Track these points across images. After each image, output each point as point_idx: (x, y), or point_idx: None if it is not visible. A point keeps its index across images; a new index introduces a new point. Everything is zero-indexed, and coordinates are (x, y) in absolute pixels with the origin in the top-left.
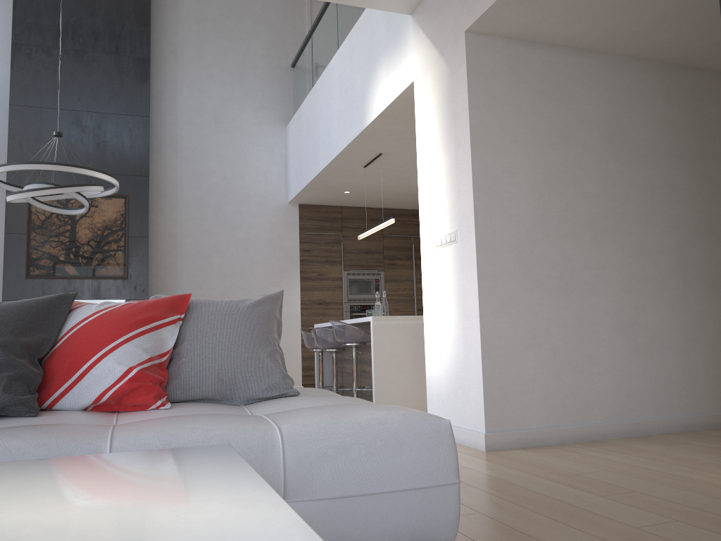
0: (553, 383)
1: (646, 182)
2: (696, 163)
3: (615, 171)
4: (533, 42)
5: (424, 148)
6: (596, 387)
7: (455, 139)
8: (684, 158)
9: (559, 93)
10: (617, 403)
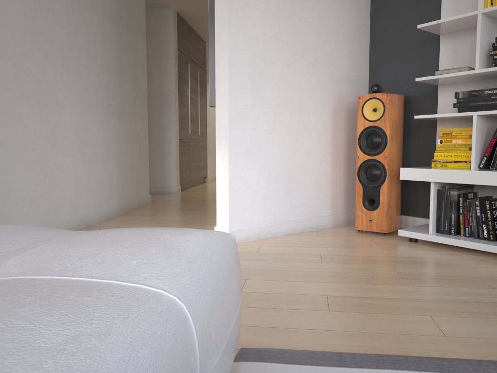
0: (37, 190)
1: (92, 26)
2: (116, 22)
3: (76, 9)
4: None
5: None
6: (64, 191)
7: None
8: (111, 16)
9: None
10: (75, 204)
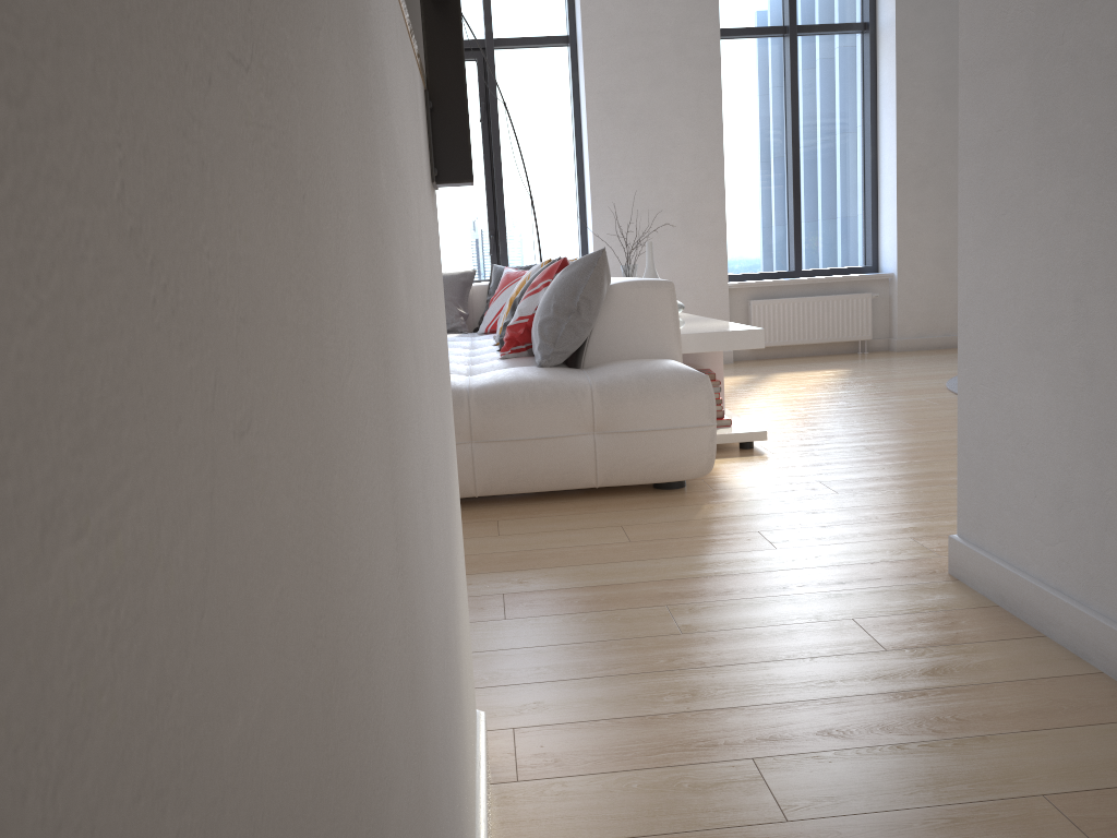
0: (1080, 472)
1: None
2: None
3: None
4: None
5: None
6: None
7: None
8: None
9: None
10: None
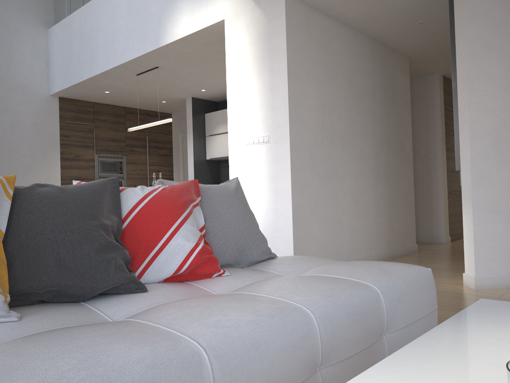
0: (324, 238)
1: (364, 112)
2: (383, 103)
3: (351, 103)
4: (317, 10)
5: (235, 72)
6: (342, 239)
7: (271, 69)
8: (378, 99)
9: (328, 47)
10: (350, 249)
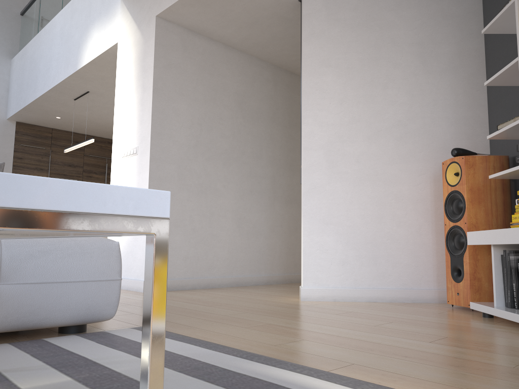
0: (191, 251)
1: (258, 134)
2: (286, 127)
3: (241, 124)
4: (199, 34)
5: (121, 89)
6: (218, 255)
7: (143, 85)
8: (280, 124)
9: (212, 69)
10: (229, 266)
